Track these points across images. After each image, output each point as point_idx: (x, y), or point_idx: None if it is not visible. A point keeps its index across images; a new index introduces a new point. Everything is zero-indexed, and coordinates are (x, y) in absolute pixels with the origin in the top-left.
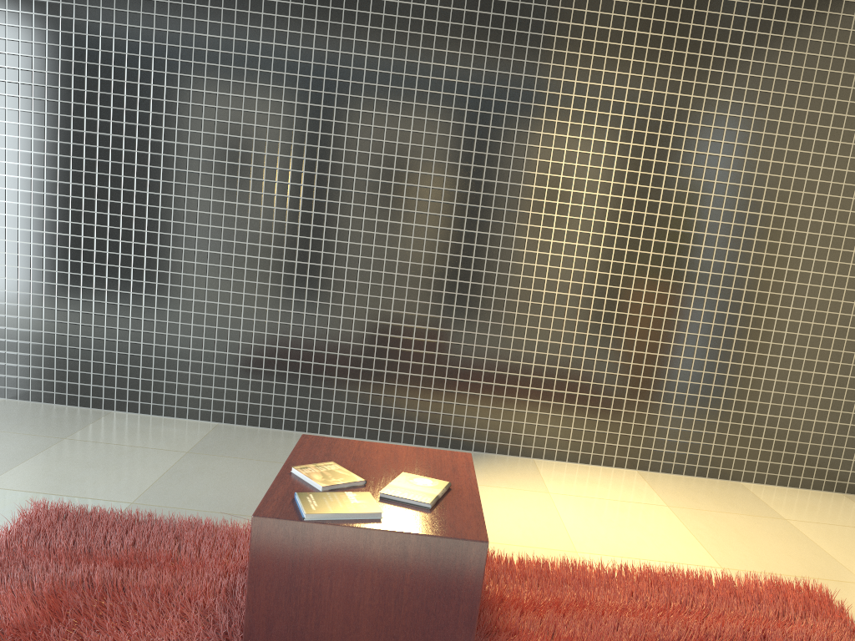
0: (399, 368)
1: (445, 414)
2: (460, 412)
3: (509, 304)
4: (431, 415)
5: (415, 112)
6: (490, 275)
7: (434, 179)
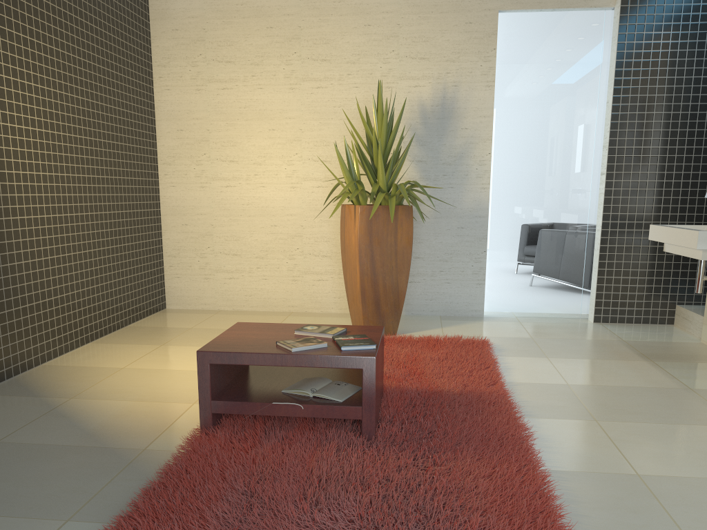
0: None
1: None
2: None
3: (1, 234)
4: None
5: None
6: None
7: None
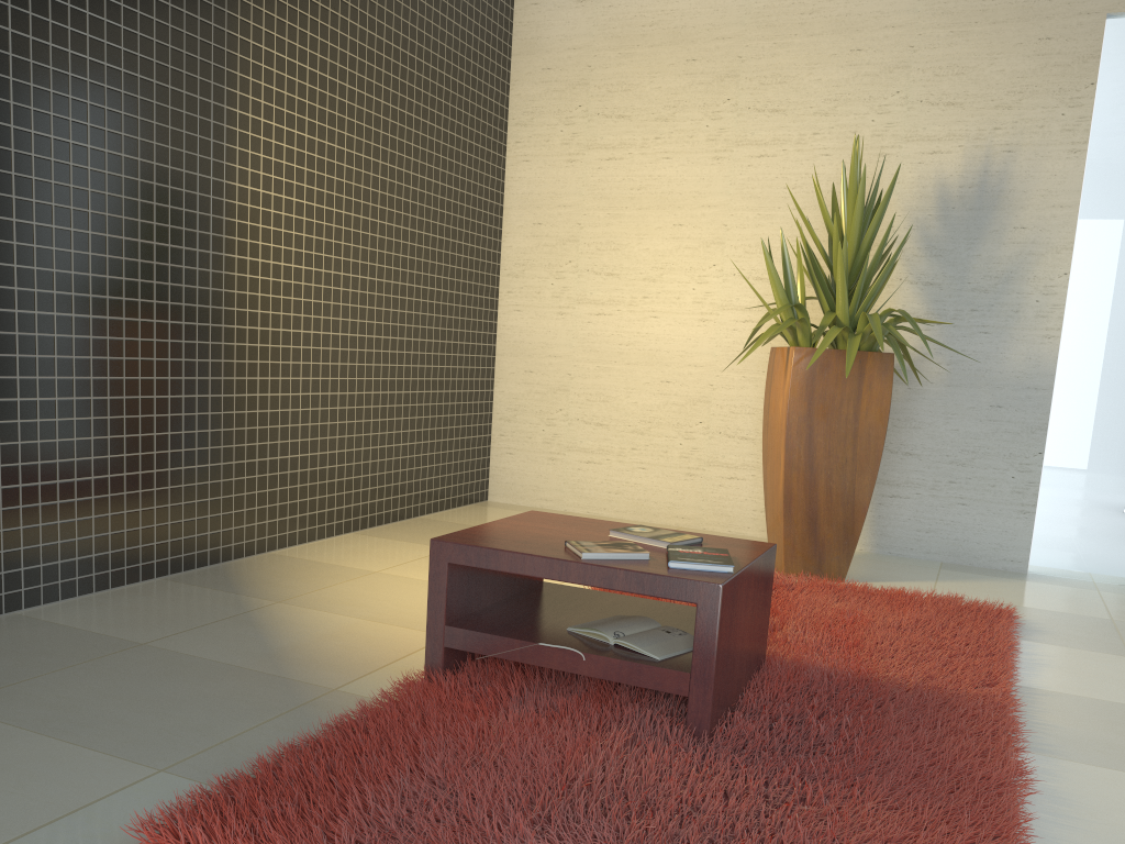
0: (111, 468)
1: (174, 523)
2: (190, 515)
3: (228, 349)
4: (157, 529)
5: (90, 50)
6: (204, 311)
7: (126, 163)
